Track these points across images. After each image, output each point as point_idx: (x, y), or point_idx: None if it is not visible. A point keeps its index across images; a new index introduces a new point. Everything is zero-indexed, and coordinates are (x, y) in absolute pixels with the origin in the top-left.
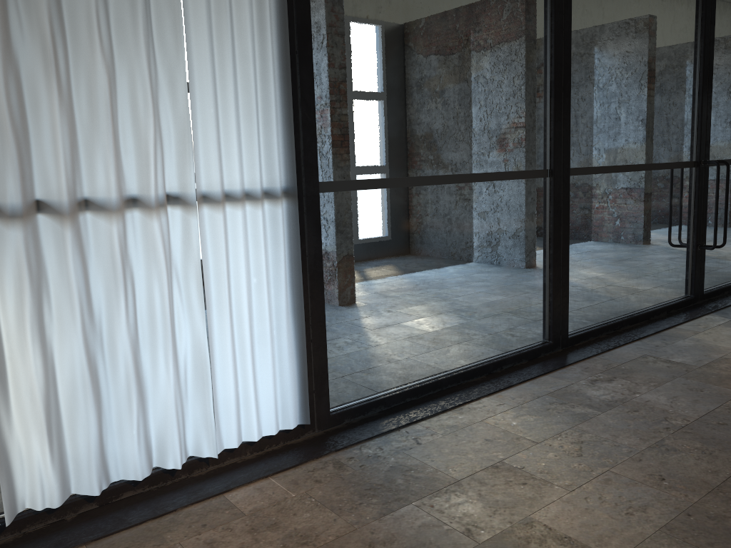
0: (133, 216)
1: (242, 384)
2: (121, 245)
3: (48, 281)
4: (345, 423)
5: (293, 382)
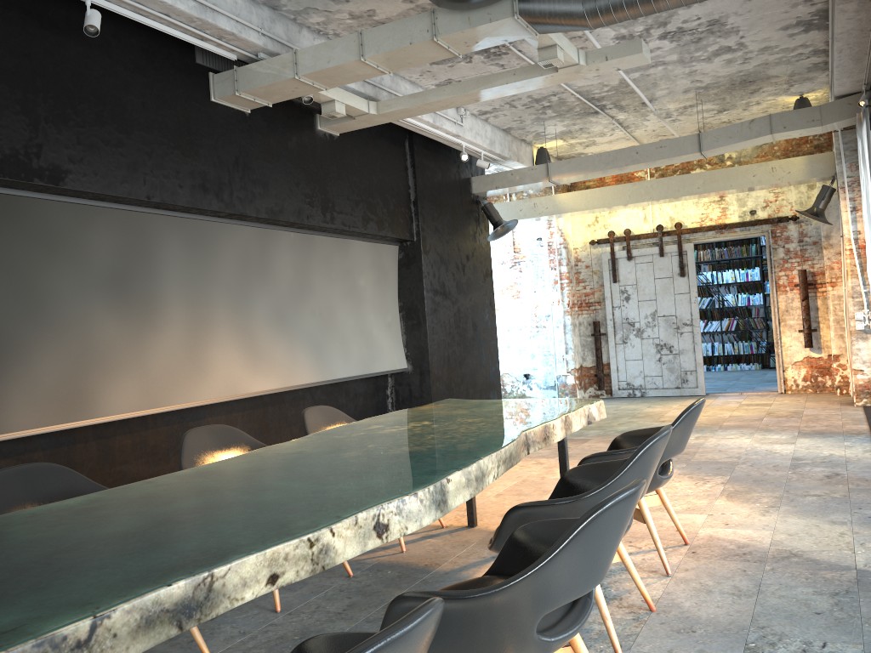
0: None
1: None
2: None
3: None
4: None
5: None
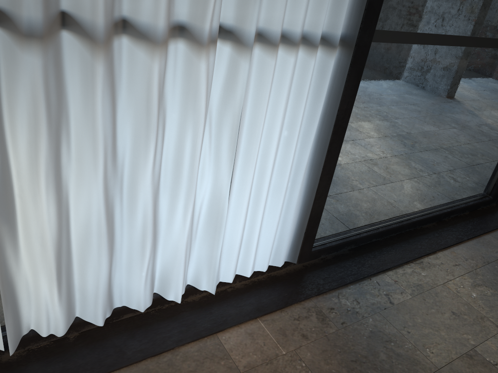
0: (176, 48)
1: (248, 229)
2: (159, 87)
3: (68, 117)
4: (321, 258)
5: (292, 228)
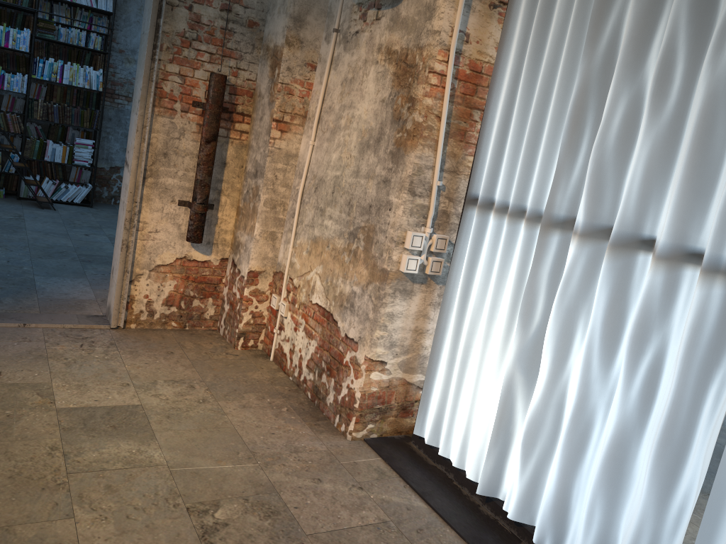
0: (693, 276)
1: None
2: (647, 300)
3: (591, 310)
4: None
5: None
